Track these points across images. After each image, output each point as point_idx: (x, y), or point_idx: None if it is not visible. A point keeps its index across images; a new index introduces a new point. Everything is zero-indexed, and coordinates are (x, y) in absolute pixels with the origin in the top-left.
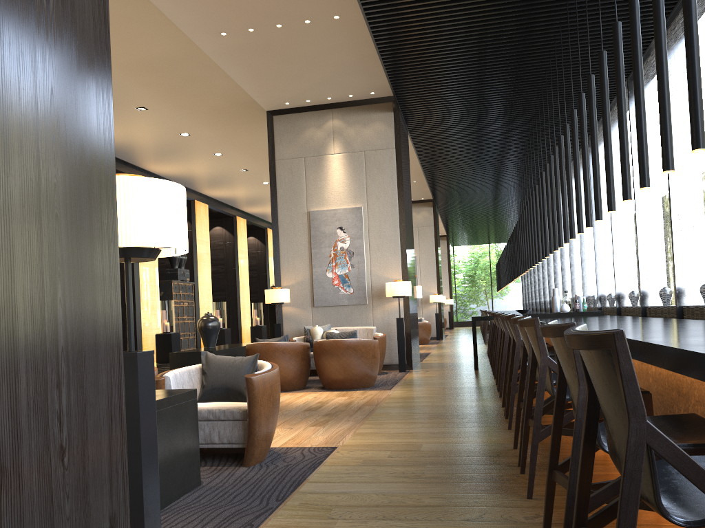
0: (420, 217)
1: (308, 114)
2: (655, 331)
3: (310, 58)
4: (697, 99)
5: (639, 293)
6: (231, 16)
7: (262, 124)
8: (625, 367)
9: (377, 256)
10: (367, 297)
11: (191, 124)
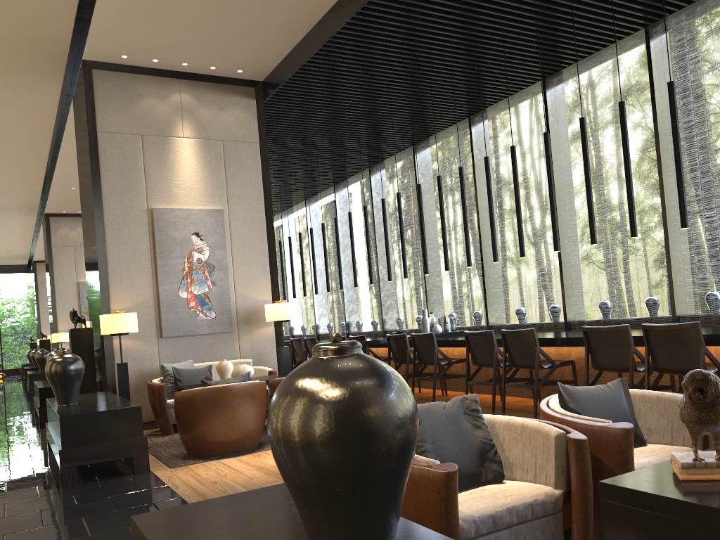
0: None
1: (146, 78)
2: None
3: (234, 4)
4: None
5: (486, 314)
6: None
7: (27, 78)
8: None
9: (243, 272)
10: (232, 323)
11: None
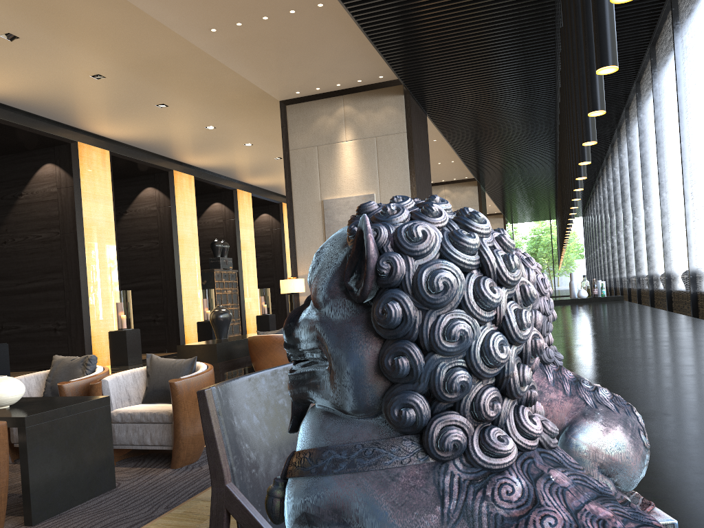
0: (464, 197)
1: (320, 102)
2: (577, 334)
3: (307, 47)
4: (586, 87)
5: (664, 277)
6: (216, 13)
7: None
8: (207, 428)
9: None
10: None
11: (213, 117)
